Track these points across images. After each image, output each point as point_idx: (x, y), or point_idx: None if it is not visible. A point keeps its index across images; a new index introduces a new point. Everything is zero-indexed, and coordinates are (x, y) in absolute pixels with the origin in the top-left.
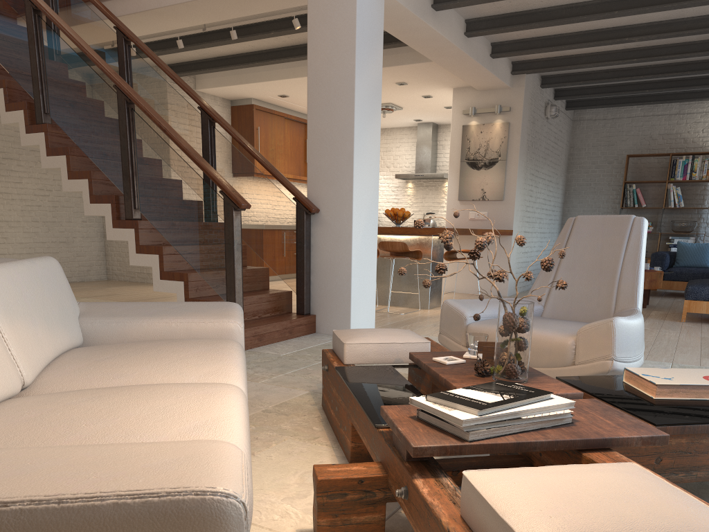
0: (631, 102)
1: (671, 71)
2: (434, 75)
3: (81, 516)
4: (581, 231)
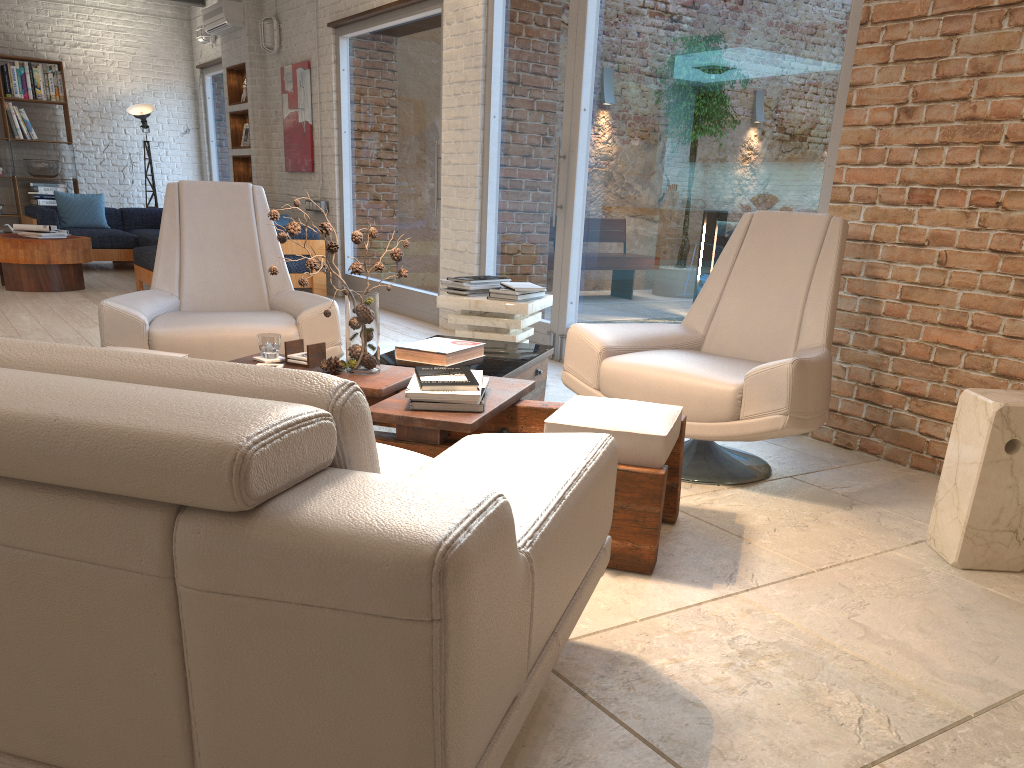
0: None
1: None
2: None
3: (602, 464)
4: (195, 201)
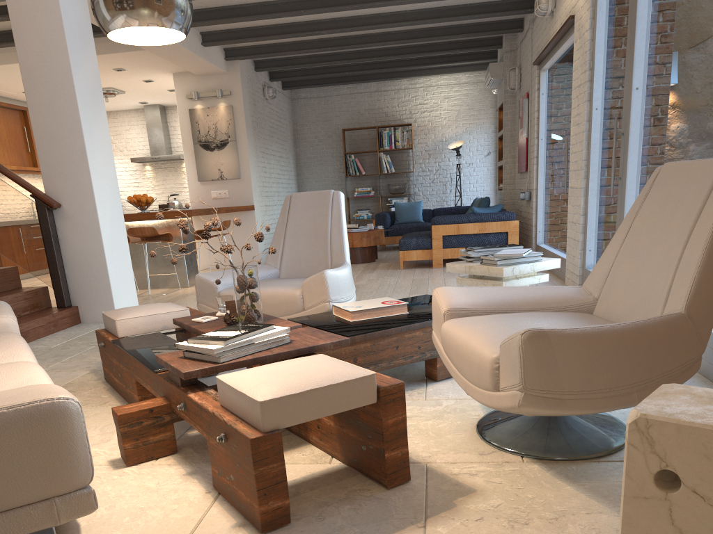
0: (336, 82)
1: (361, 56)
2: (151, 61)
3: None
4: (297, 206)
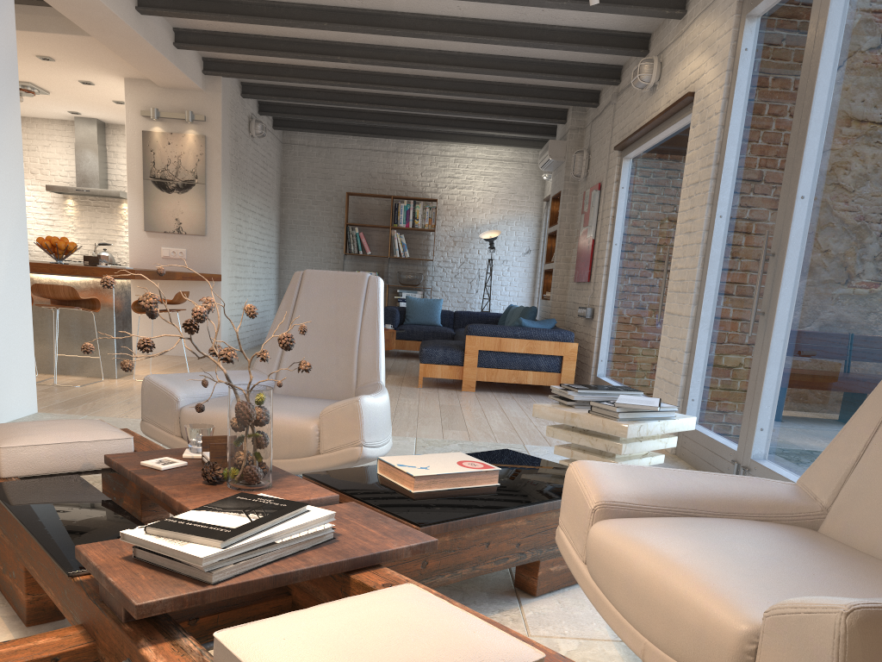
0: (346, 131)
1: (387, 103)
2: (96, 55)
3: None
4: (312, 289)
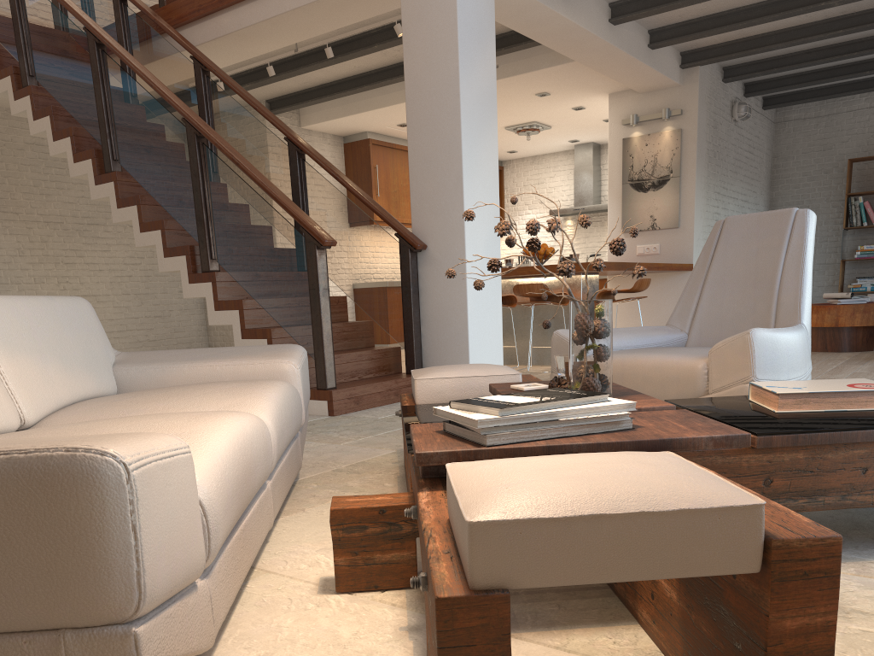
0: (849, 90)
1: None
2: (581, 78)
3: None
4: (732, 235)
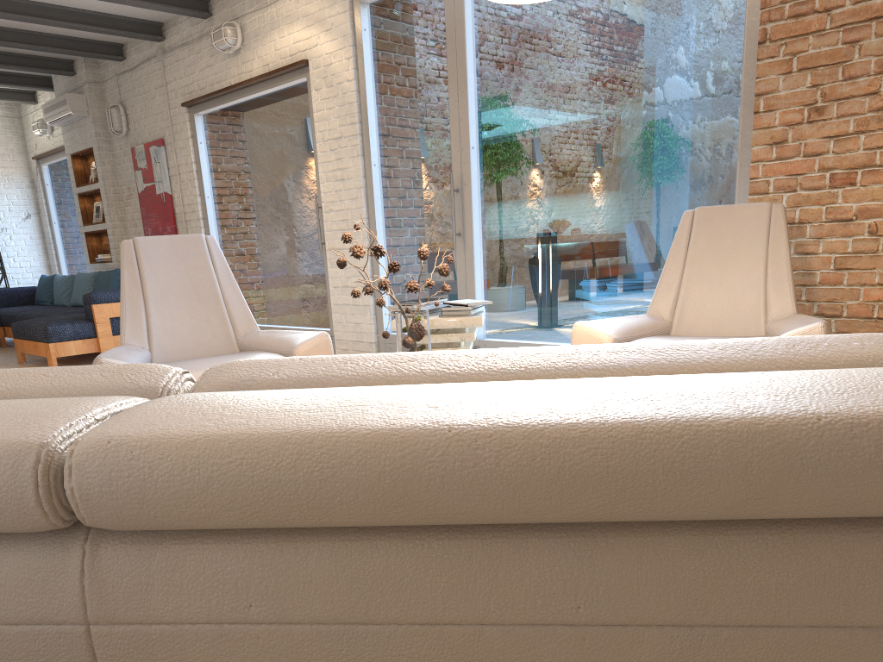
0: None
1: None
2: None
3: None
4: (152, 255)
